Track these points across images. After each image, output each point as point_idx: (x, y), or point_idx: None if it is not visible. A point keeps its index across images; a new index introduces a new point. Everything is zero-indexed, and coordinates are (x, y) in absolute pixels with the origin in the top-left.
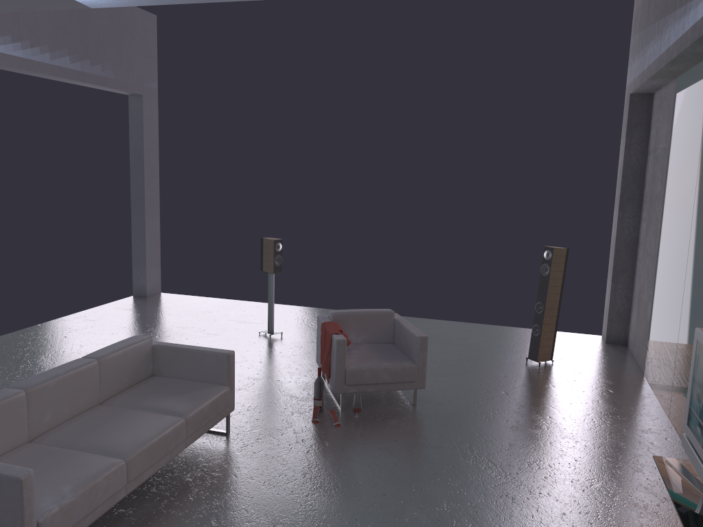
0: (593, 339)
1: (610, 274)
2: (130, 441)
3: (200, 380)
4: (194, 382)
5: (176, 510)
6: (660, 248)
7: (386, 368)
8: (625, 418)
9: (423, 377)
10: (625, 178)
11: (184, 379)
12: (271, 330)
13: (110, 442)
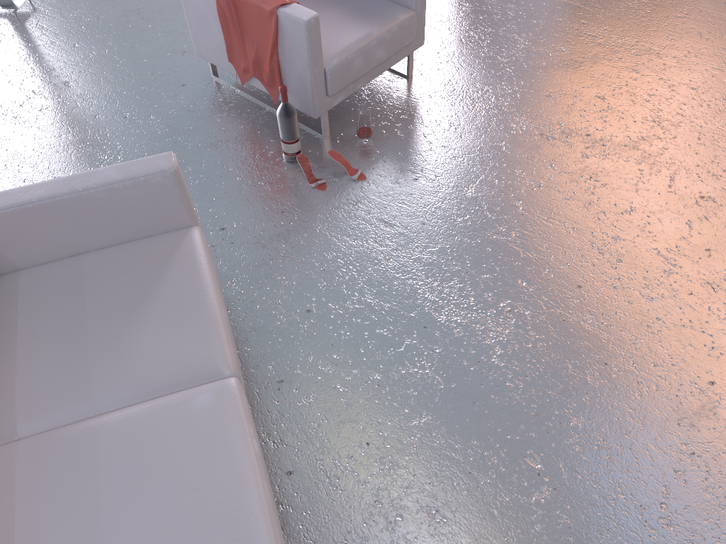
0: None
1: None
2: (232, 542)
3: (122, 241)
4: (121, 254)
5: (345, 536)
6: None
7: (380, 39)
8: None
9: (422, 27)
10: None
11: (81, 253)
12: (8, 0)
13: None
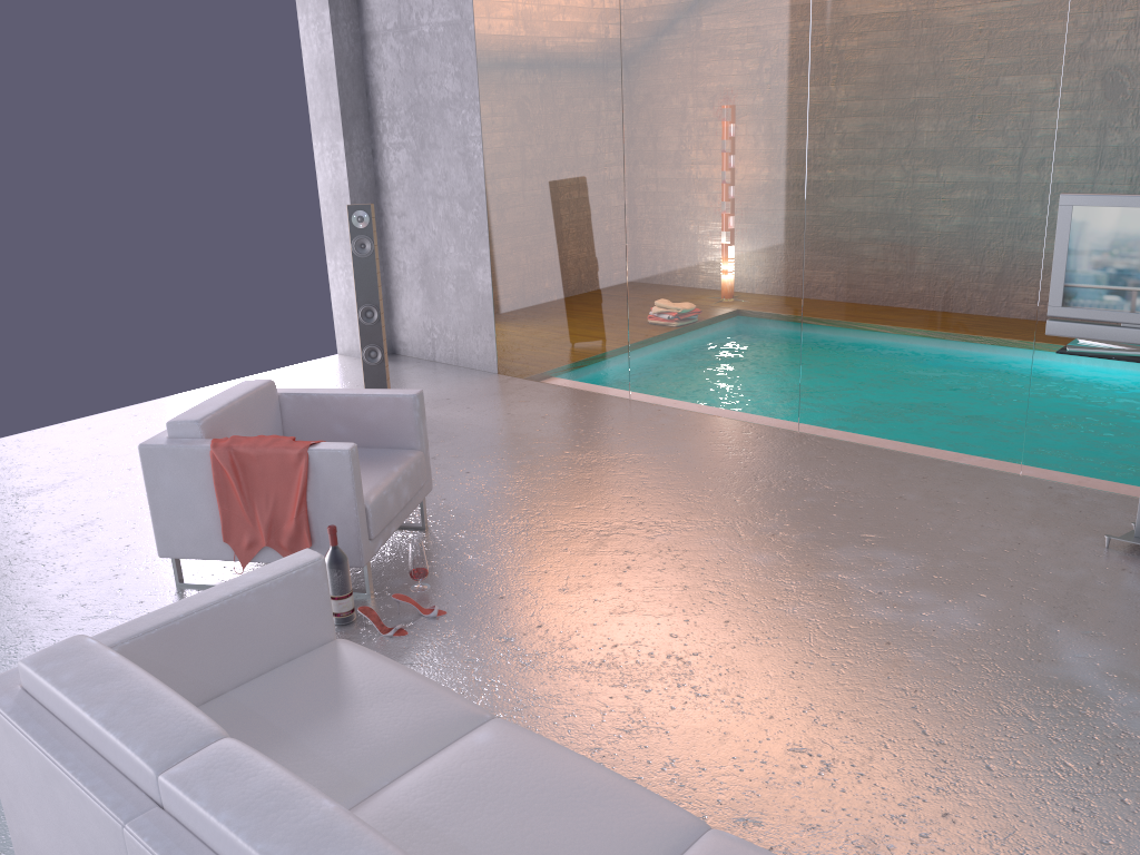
0: (343, 361)
1: (344, 248)
2: (617, 806)
3: (263, 670)
4: (274, 678)
5: None
6: (498, 178)
7: (404, 476)
8: (609, 417)
9: (429, 469)
10: (341, 82)
11: (217, 695)
12: None
13: (610, 843)
